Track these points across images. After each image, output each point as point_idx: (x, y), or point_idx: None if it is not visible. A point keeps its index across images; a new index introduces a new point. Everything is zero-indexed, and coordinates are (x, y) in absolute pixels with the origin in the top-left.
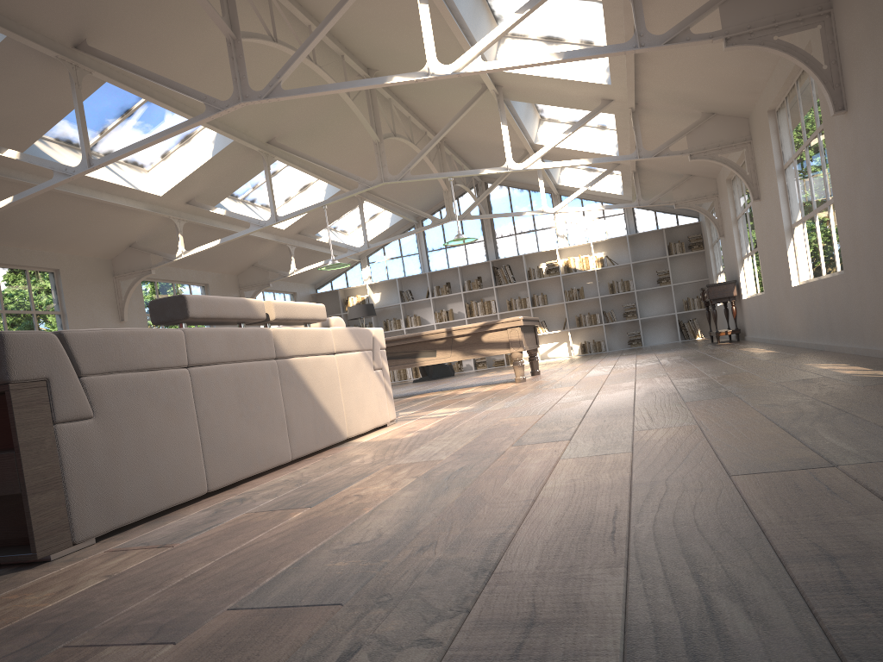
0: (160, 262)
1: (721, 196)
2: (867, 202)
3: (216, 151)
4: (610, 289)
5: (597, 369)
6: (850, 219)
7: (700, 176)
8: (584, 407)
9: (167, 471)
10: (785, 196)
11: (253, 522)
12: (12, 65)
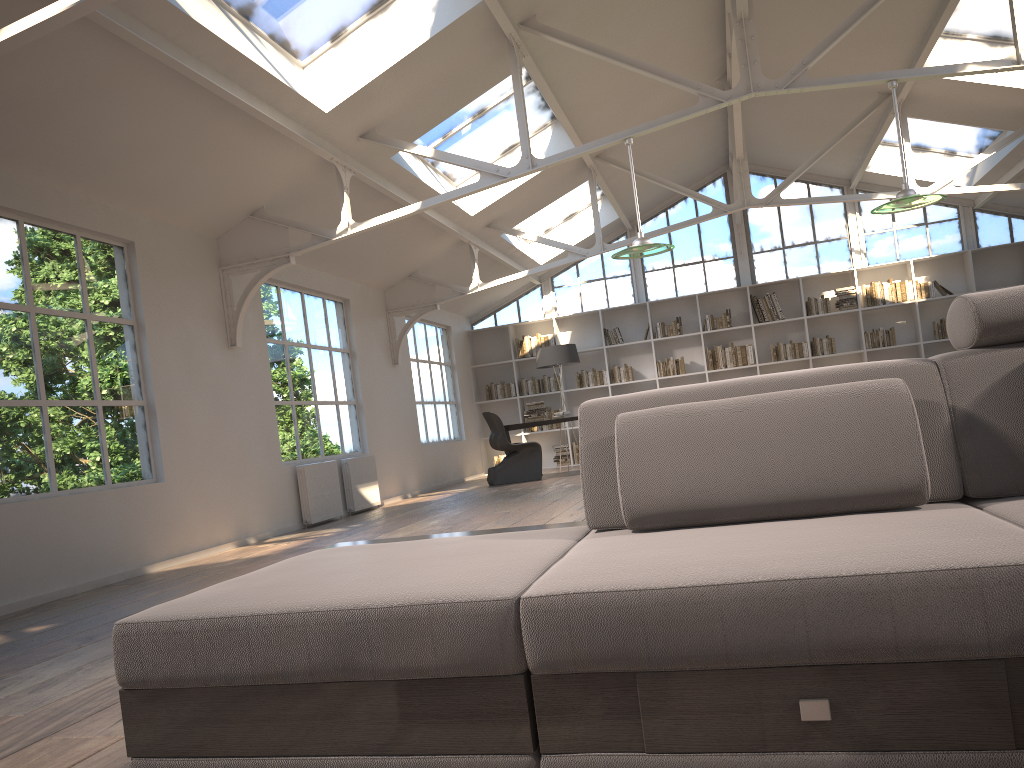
0: (307, 243)
1: None
2: None
3: (439, 26)
4: (937, 331)
5: None
6: None
7: None
8: None
9: None
10: None
11: None
12: None
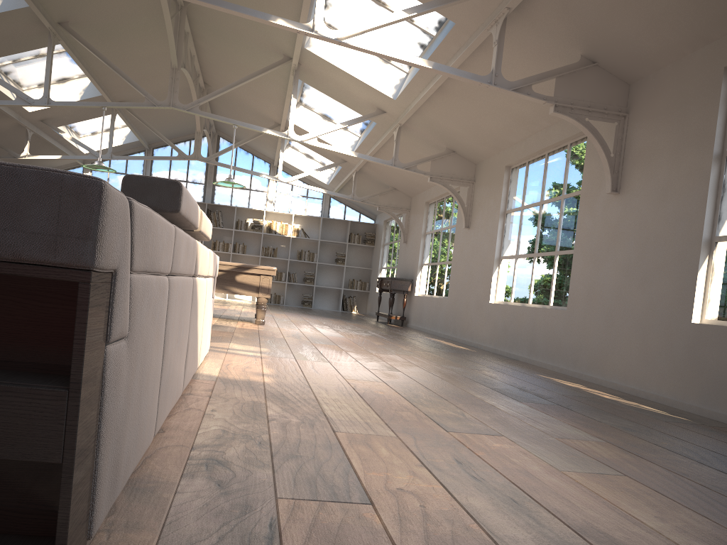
0: None
1: (414, 212)
2: (621, 266)
3: (3, 9)
4: (298, 255)
5: (318, 327)
6: (592, 273)
7: (401, 192)
8: (413, 382)
9: (146, 414)
10: (502, 233)
11: (335, 527)
12: None
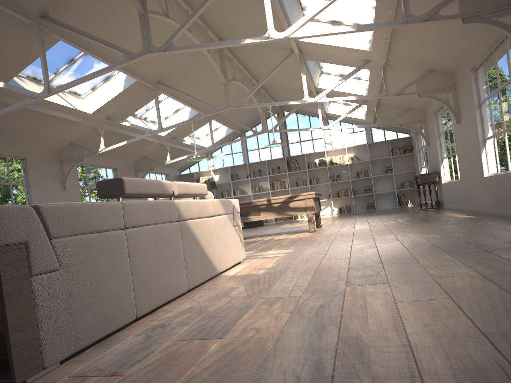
0: (89, 154)
1: (428, 121)
2: None
3: (126, 86)
4: (356, 175)
5: (358, 224)
6: None
7: (415, 109)
8: (375, 254)
9: (110, 305)
10: (481, 121)
11: (181, 352)
12: (0, 27)
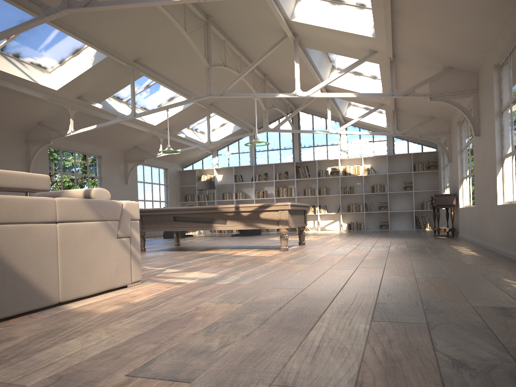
0: (57, 136)
1: (452, 133)
2: None
3: (95, 62)
4: (371, 189)
5: (343, 247)
6: None
7: (439, 118)
8: (283, 301)
9: None
10: (500, 133)
11: None
12: None
